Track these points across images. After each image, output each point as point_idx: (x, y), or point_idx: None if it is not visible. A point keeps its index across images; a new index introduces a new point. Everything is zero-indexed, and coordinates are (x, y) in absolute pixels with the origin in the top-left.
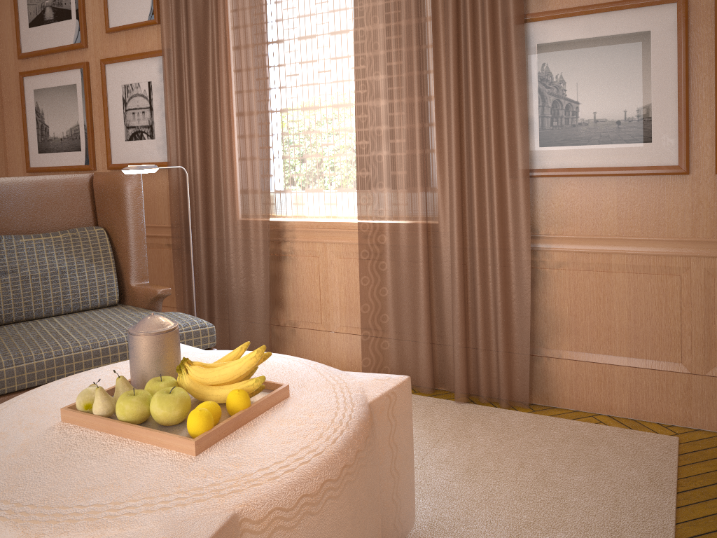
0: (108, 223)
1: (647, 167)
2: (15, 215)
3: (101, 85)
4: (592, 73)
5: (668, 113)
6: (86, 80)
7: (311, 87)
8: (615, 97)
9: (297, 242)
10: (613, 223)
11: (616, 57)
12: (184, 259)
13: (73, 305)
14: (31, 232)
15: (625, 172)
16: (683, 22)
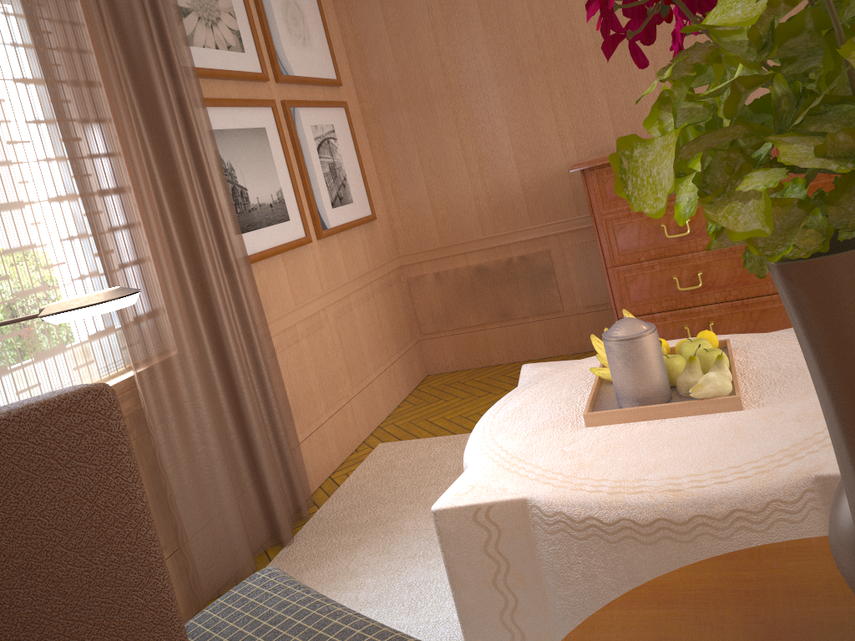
0: None
1: (296, 240)
2: None
3: None
4: (249, 161)
5: (292, 195)
6: None
7: None
8: (265, 183)
9: None
10: (290, 296)
11: (257, 148)
12: None
13: None
14: None
15: (289, 247)
16: (281, 123)
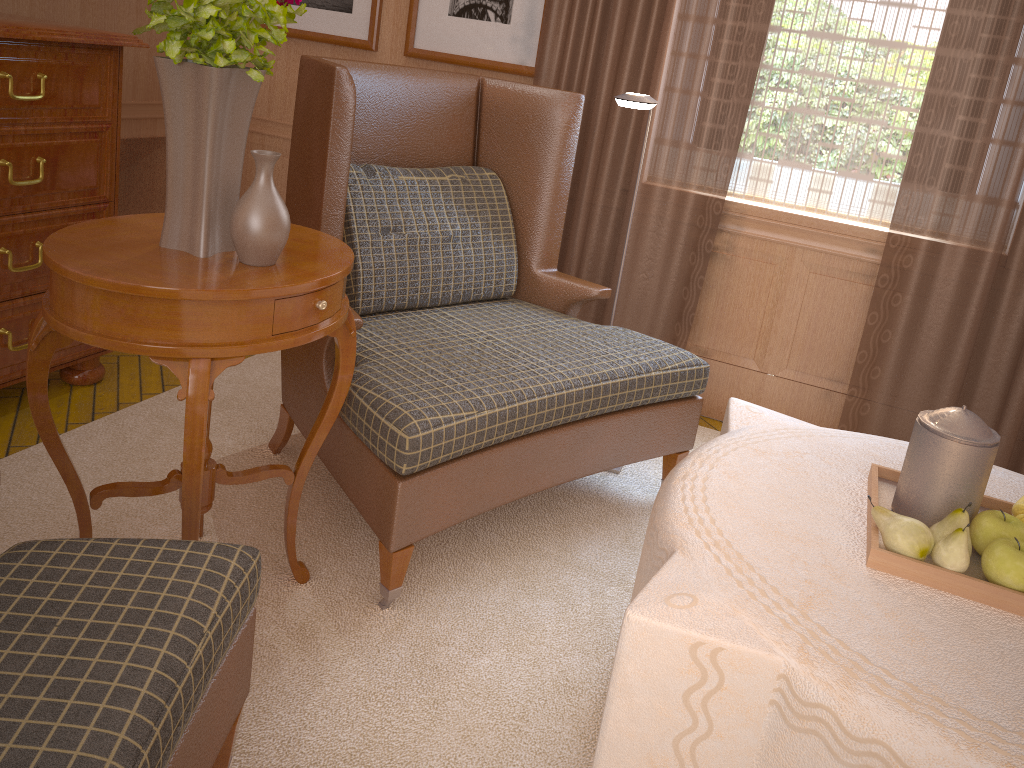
0: (505, 166)
1: None
2: (381, 131)
3: None
4: None
5: None
6: None
7: (837, 2)
8: None
9: (743, 236)
10: None
11: None
12: None
13: (464, 294)
14: (395, 163)
15: None
16: None
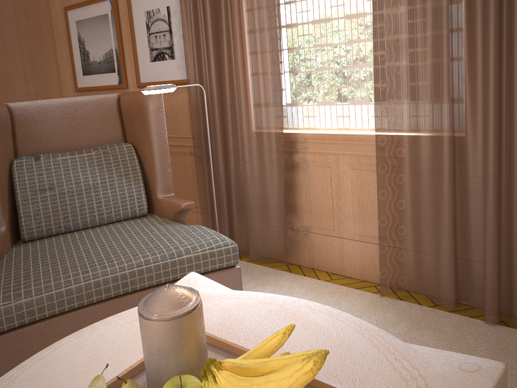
0: (135, 139)
1: None
2: (53, 134)
3: (127, 13)
4: None
5: None
6: (115, 9)
7: None
8: None
9: (309, 152)
10: None
11: None
12: (205, 167)
13: (107, 218)
14: (67, 150)
15: None
16: None
